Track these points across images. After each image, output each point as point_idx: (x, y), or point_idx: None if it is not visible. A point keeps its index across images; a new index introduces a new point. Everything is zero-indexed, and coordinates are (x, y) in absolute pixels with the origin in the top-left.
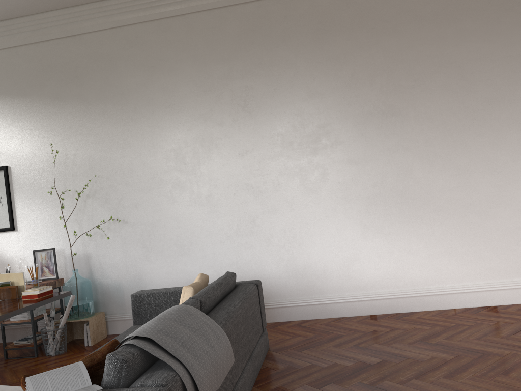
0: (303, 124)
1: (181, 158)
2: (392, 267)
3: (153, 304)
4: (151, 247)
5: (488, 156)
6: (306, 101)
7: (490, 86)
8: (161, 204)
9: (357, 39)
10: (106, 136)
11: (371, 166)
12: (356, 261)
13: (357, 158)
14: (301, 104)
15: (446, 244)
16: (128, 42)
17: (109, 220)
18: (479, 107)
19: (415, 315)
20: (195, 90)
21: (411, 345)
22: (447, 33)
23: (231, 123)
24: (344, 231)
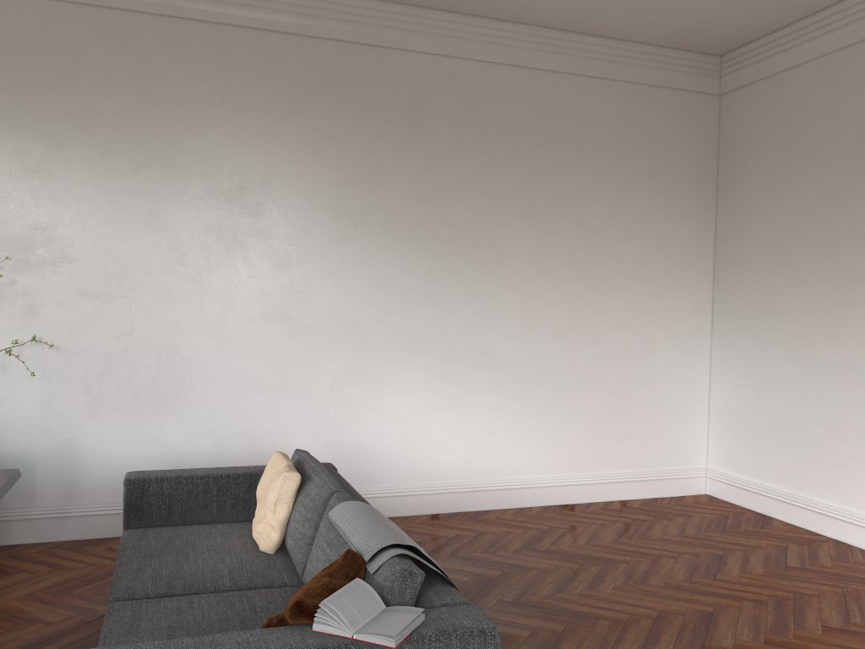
0: (377, 239)
1: (179, 254)
2: (466, 450)
3: (166, 494)
4: (102, 396)
5: (588, 321)
6: (385, 206)
7: (601, 237)
8: (130, 325)
9: (463, 138)
10: (36, 190)
11: (458, 313)
12: (423, 440)
13: (443, 299)
14: (379, 209)
15: (531, 425)
16: (105, 37)
17: (30, 341)
18: (586, 260)
19: (491, 514)
20: (218, 149)
21: (520, 553)
22: (566, 160)
23: (270, 215)
24: (412, 397)
